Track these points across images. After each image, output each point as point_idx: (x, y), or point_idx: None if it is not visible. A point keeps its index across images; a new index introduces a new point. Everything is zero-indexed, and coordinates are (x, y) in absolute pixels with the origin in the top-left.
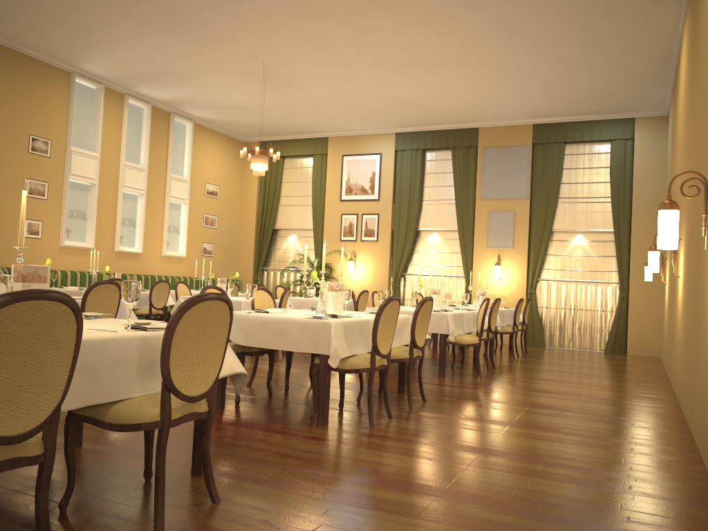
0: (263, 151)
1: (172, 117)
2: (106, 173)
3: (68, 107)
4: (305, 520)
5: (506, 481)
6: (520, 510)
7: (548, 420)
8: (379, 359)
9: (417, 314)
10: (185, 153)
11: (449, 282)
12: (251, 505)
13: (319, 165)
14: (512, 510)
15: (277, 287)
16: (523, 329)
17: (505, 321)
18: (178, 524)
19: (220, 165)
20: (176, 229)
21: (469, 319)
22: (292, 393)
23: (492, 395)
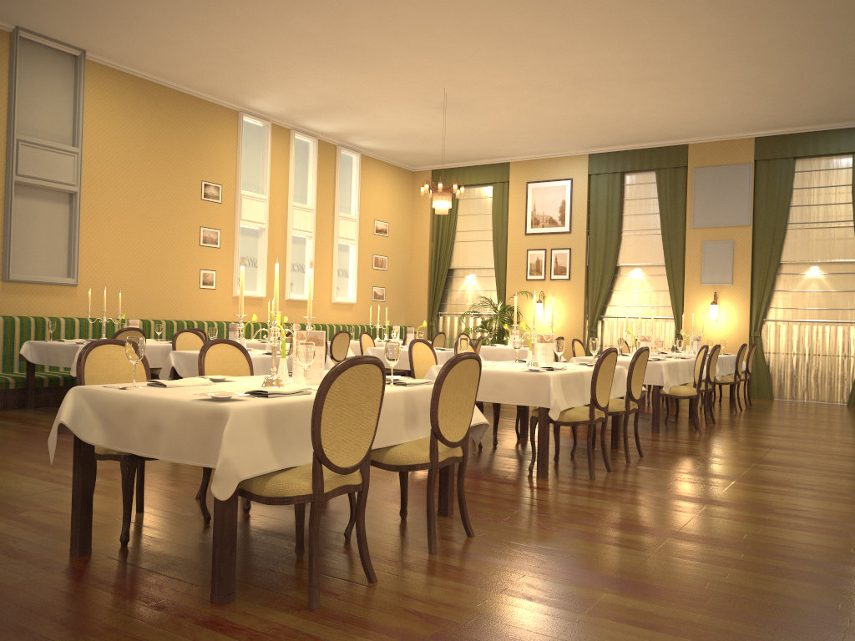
0: (446, 188)
1: (338, 150)
2: (274, 216)
3: (237, 148)
4: (554, 551)
5: (736, 527)
6: (752, 550)
7: (778, 476)
8: (598, 411)
9: (633, 366)
10: (352, 188)
11: (656, 325)
12: (502, 539)
13: (499, 195)
14: (744, 550)
15: (460, 335)
16: (747, 379)
17: (724, 369)
18: (447, 550)
19: (388, 199)
20: (345, 272)
21: (684, 369)
22: (501, 448)
23: (714, 450)
